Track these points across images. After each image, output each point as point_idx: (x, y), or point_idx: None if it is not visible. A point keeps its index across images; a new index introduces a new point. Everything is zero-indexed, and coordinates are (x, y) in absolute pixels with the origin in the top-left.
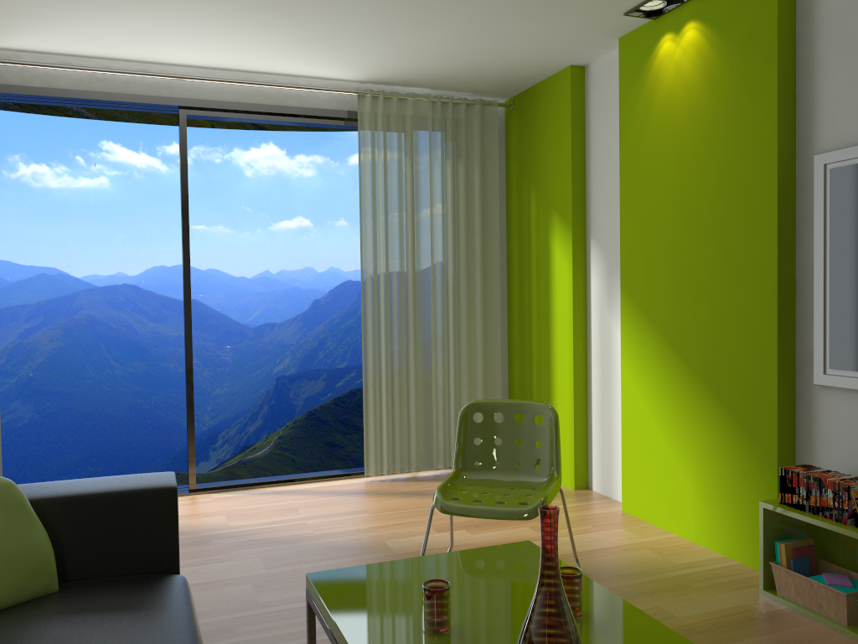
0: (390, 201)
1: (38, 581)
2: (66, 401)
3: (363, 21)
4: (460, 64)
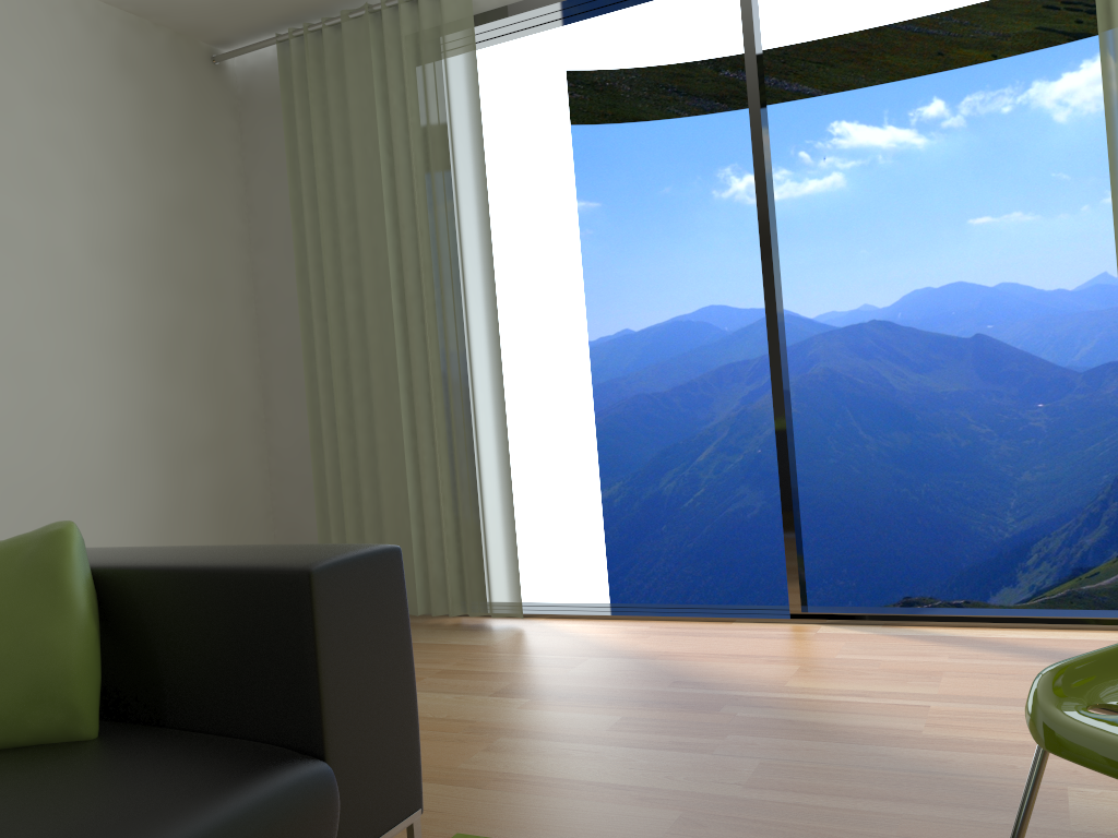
0: None
1: (44, 714)
2: (803, 487)
3: None
4: None
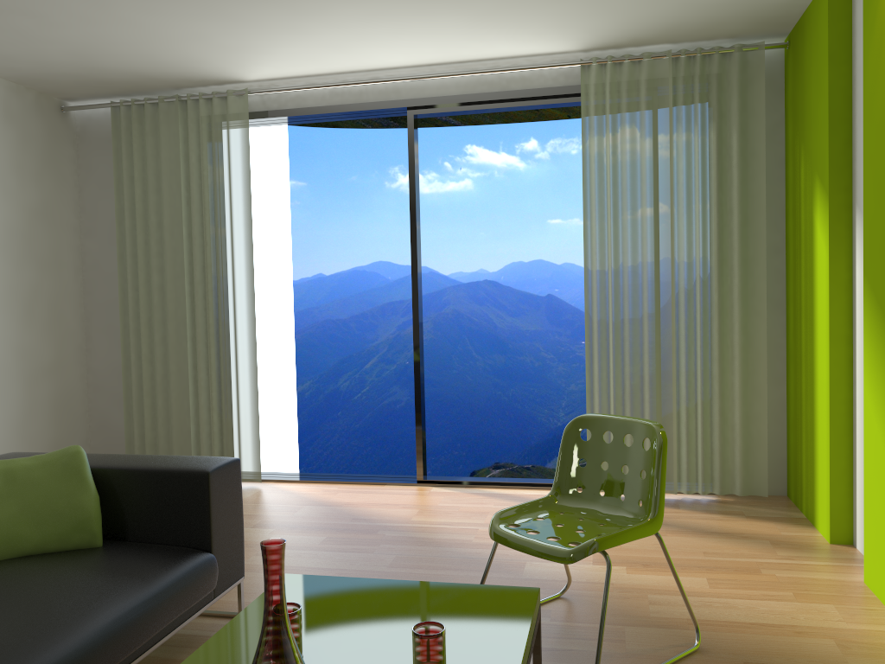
0: (622, 181)
1: (80, 535)
2: (435, 388)
3: None
4: (677, 9)
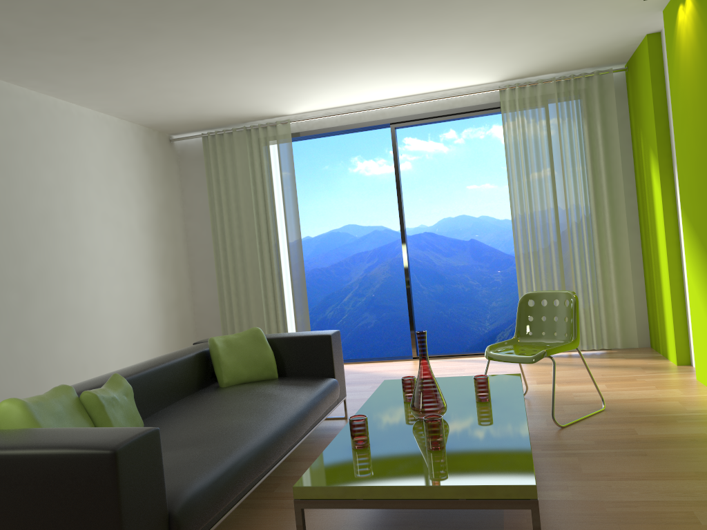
0: (530, 159)
1: (268, 372)
2: (394, 312)
3: (464, 54)
4: (558, 56)
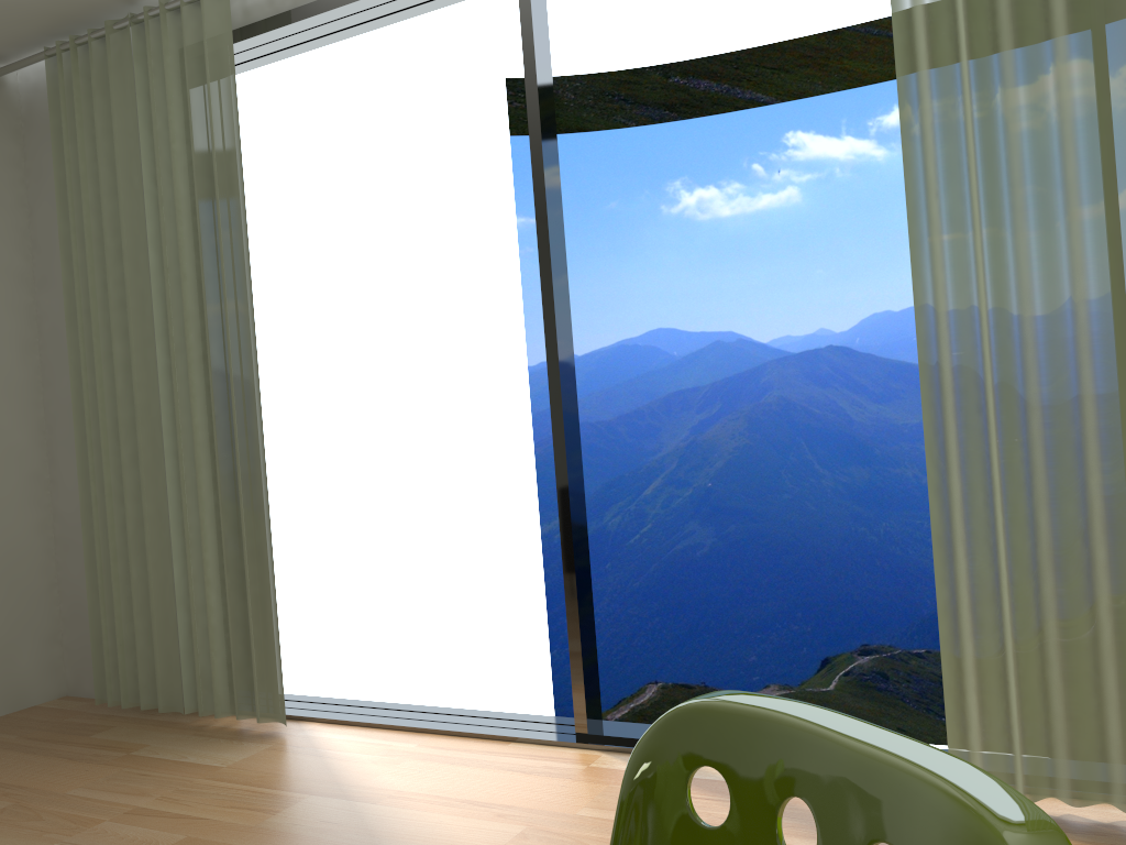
0: (997, 5)
1: None
2: (756, 524)
3: None
4: None
